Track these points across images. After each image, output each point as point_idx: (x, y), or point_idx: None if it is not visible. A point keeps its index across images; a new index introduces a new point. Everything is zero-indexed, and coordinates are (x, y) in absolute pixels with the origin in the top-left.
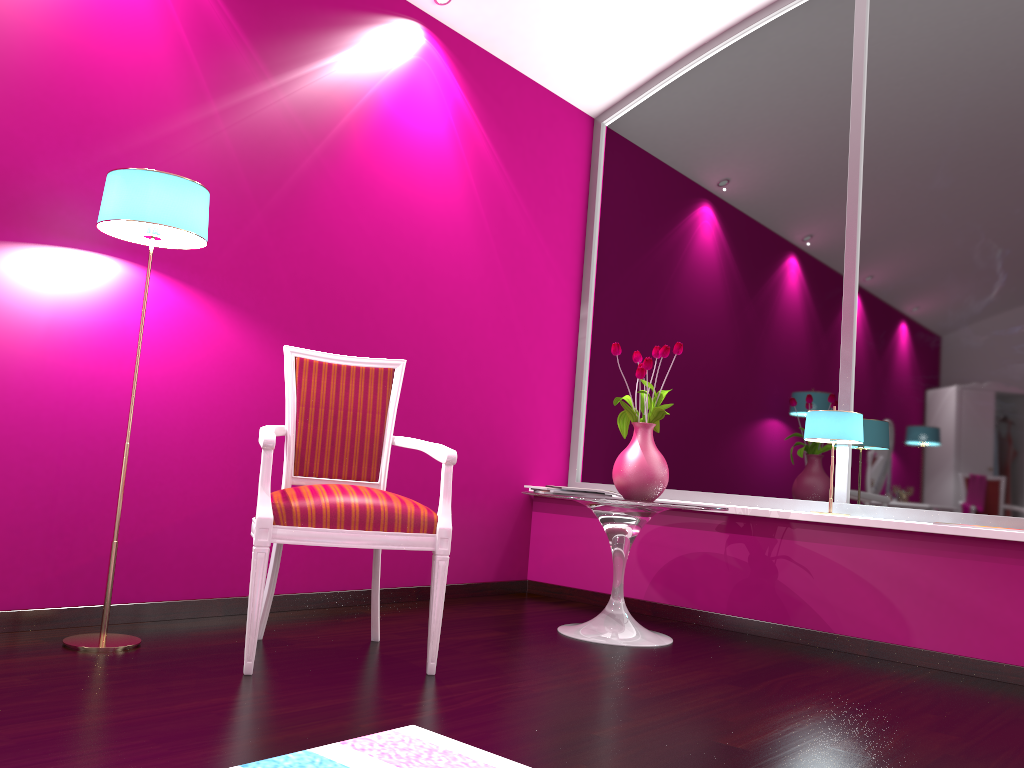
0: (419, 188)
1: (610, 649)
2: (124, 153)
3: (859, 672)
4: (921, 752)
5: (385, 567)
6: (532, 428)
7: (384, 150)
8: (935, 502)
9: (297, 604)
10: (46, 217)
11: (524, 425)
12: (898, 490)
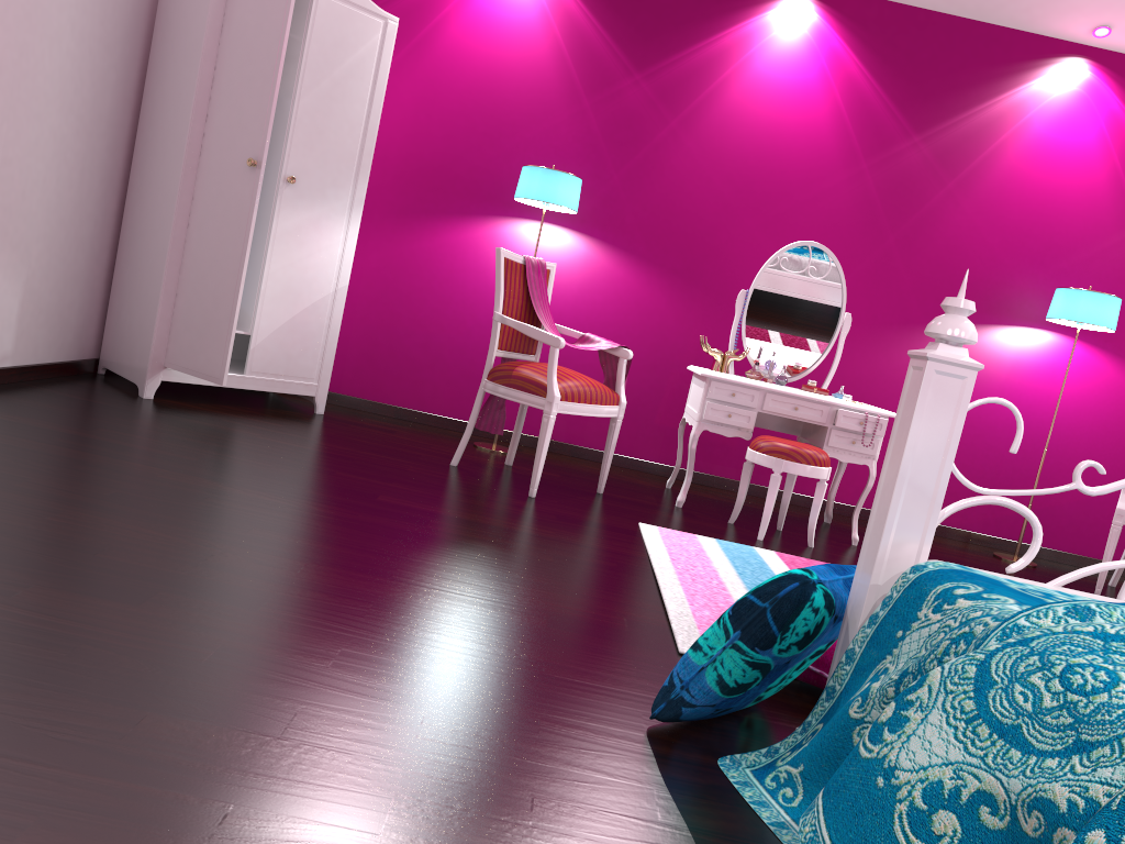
0: None
1: None
2: (1069, 265)
3: None
4: None
5: None
6: None
7: None
8: None
9: None
10: (1015, 309)
11: None
12: None
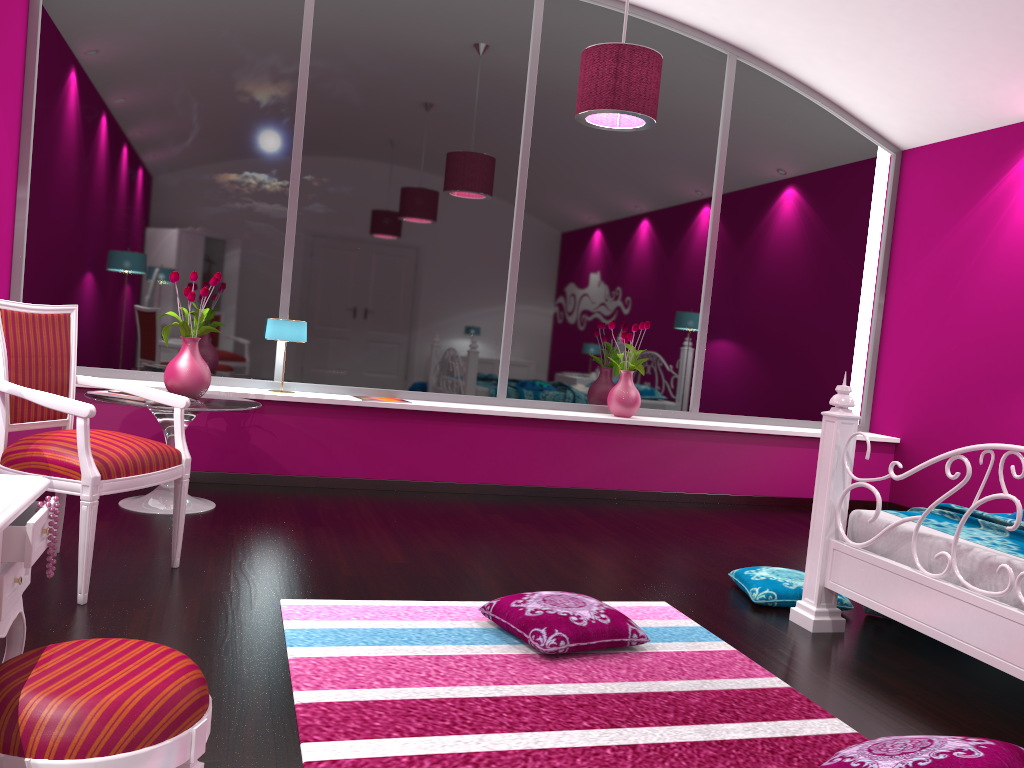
0: None
1: (200, 517)
2: None
3: (337, 500)
4: (452, 542)
5: None
6: None
7: None
8: (342, 380)
9: None
10: None
11: None
12: (319, 372)
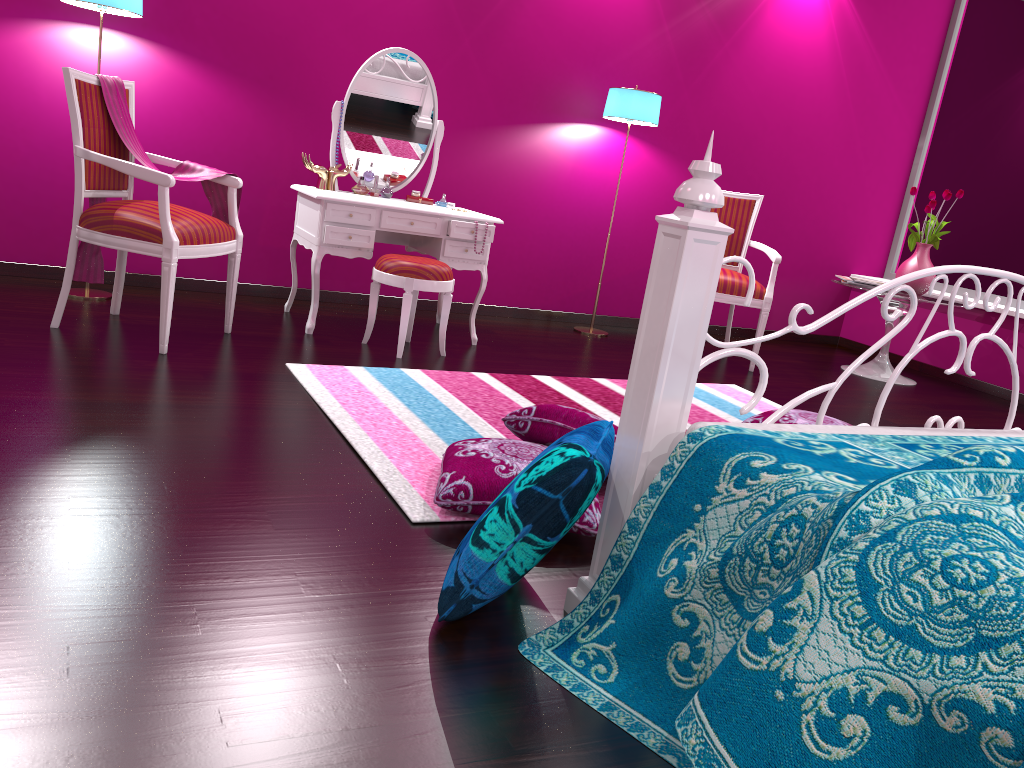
0: (795, 61)
1: (866, 380)
2: (615, 65)
3: None
4: None
5: (739, 315)
6: (860, 231)
7: (773, 37)
8: None
9: None
10: (575, 108)
11: (854, 229)
12: None
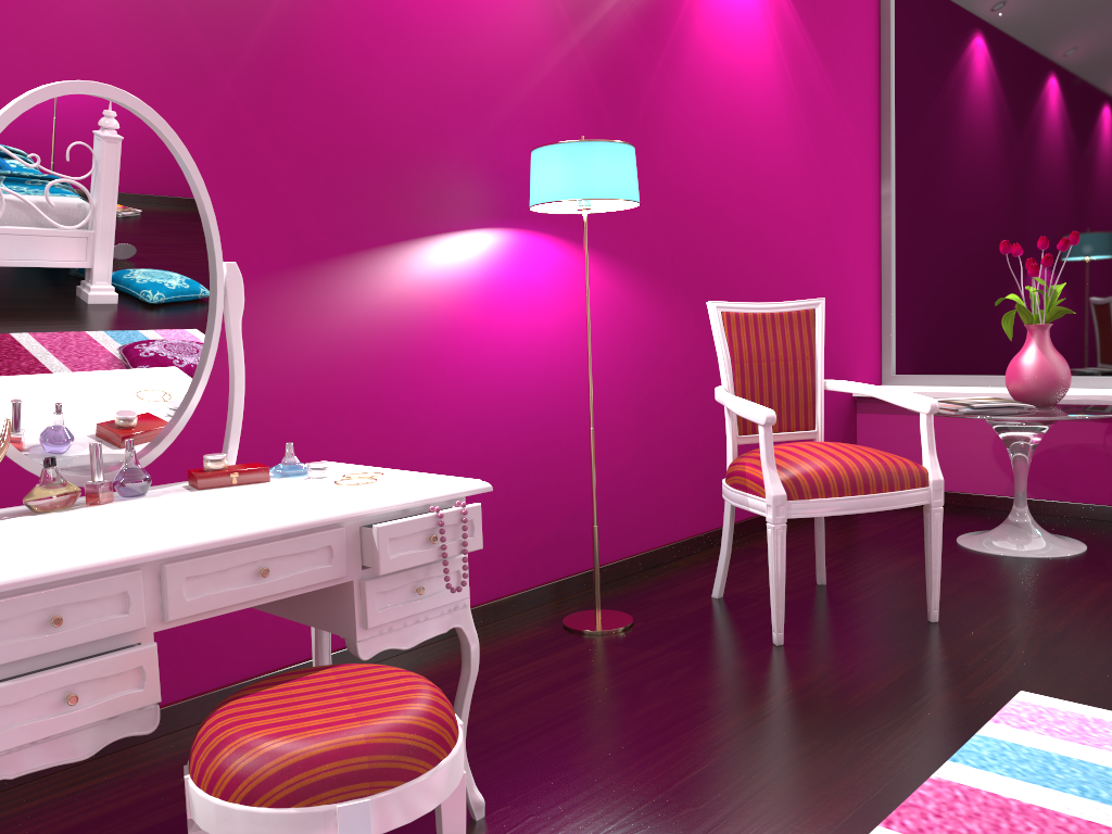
0: (743, 84)
1: (1042, 564)
2: (512, 112)
3: None
4: None
5: None
6: (851, 326)
7: (712, 48)
8: None
9: (693, 547)
10: (464, 200)
11: (844, 325)
12: None
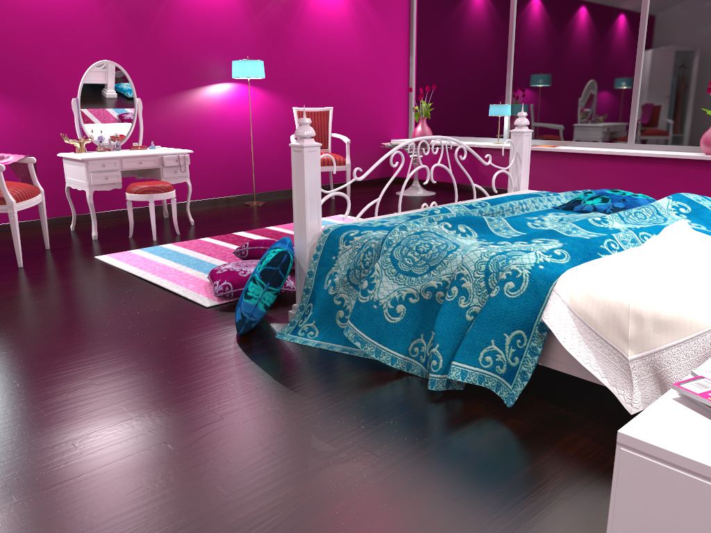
0: (332, 25)
1: (410, 197)
2: (231, 45)
3: None
4: None
5: (335, 176)
6: (390, 115)
7: (317, 13)
8: (536, 137)
9: None
10: (214, 74)
11: (386, 114)
12: None
